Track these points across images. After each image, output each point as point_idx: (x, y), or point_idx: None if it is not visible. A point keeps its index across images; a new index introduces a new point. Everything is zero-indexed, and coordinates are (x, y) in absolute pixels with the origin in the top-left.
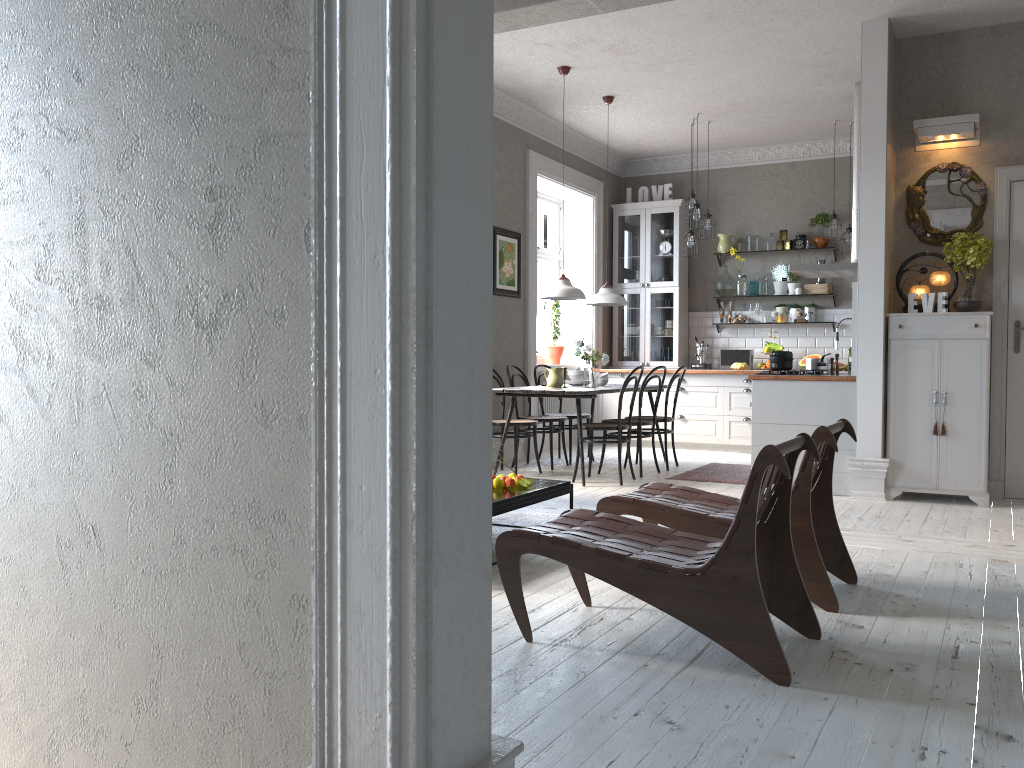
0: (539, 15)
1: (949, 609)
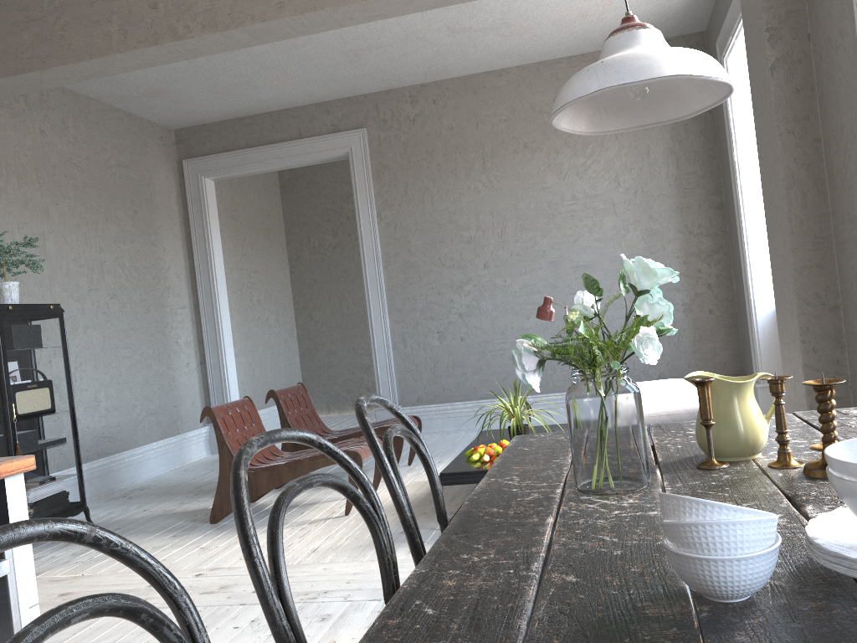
0: (411, 3)
1: (177, 517)
